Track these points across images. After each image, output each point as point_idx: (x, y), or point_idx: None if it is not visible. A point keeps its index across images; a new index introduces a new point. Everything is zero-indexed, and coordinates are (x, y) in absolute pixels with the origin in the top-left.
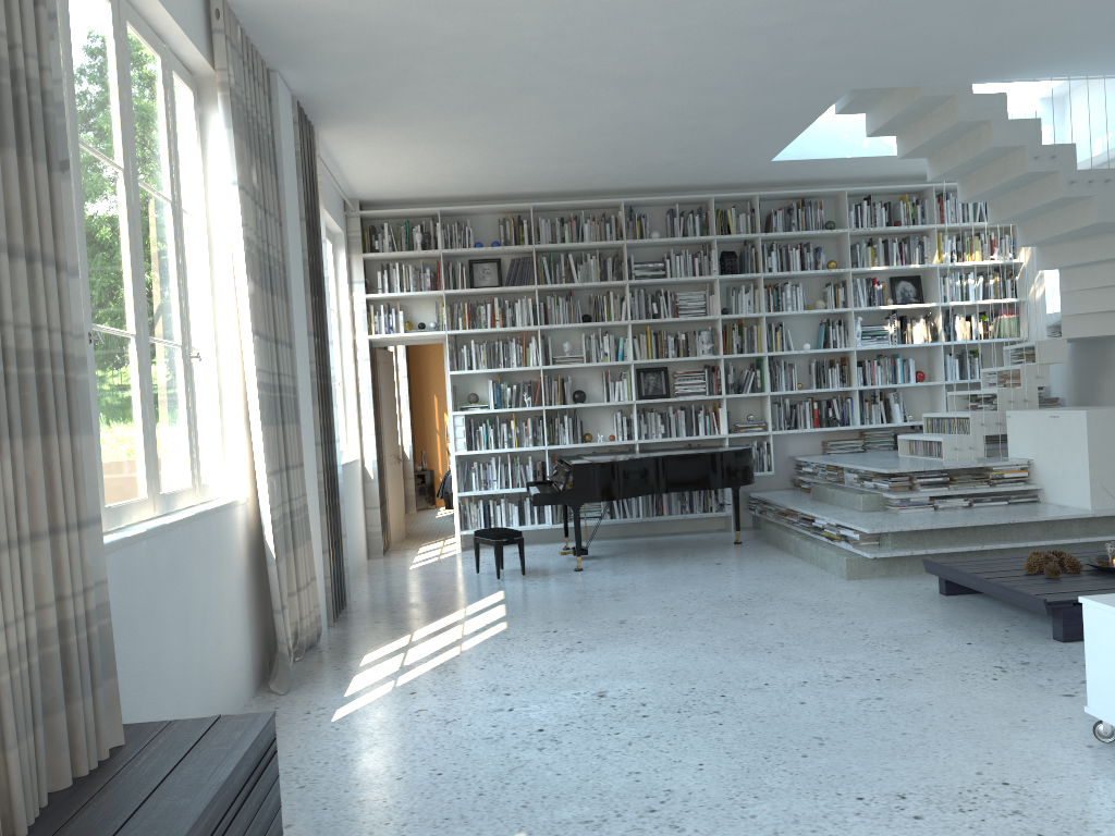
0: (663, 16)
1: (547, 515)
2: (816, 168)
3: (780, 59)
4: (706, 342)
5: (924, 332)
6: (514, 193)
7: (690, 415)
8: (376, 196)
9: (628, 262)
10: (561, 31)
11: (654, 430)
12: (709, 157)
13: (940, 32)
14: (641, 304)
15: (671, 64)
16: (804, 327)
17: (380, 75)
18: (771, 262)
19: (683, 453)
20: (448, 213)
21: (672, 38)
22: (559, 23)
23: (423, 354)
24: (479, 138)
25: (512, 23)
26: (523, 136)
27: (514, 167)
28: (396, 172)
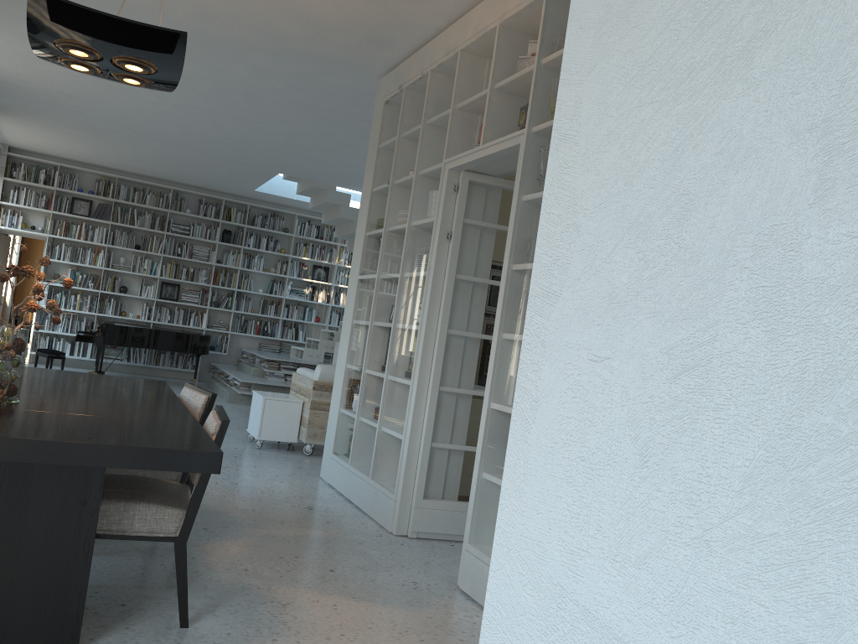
0: (177, 127)
1: (88, 353)
2: (280, 199)
3: (239, 154)
4: (204, 275)
5: (324, 297)
6: (109, 167)
7: (187, 313)
8: (20, 146)
9: (169, 222)
10: (128, 118)
11: (164, 317)
12: (219, 180)
13: (308, 165)
14: (172, 246)
15: (186, 142)
16: (262, 280)
17: (33, 106)
18: (250, 242)
19: (170, 330)
20: (65, 167)
21: (184, 134)
22: (127, 115)
23: (34, 241)
24: (87, 140)
25: (103, 109)
26: (112, 146)
27: (108, 156)
28: (36, 140)
